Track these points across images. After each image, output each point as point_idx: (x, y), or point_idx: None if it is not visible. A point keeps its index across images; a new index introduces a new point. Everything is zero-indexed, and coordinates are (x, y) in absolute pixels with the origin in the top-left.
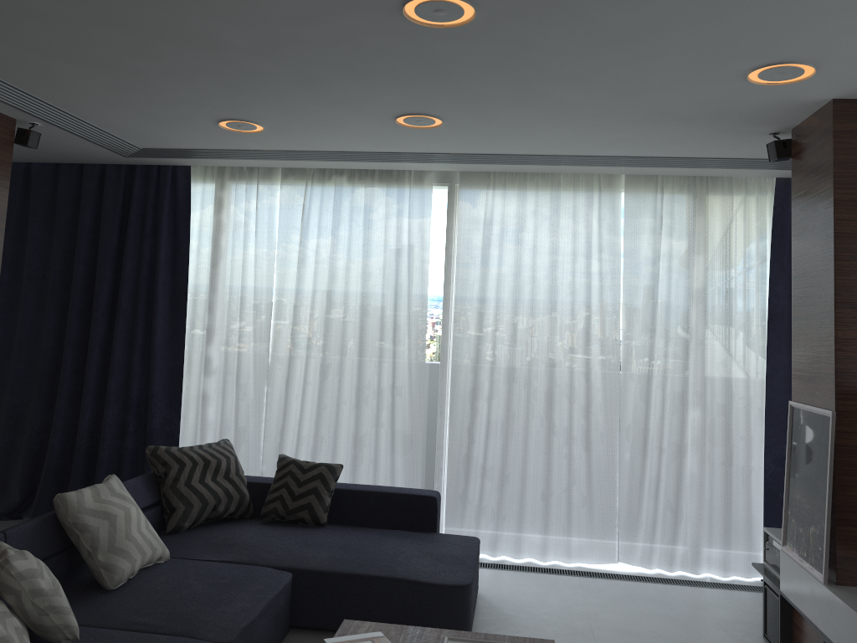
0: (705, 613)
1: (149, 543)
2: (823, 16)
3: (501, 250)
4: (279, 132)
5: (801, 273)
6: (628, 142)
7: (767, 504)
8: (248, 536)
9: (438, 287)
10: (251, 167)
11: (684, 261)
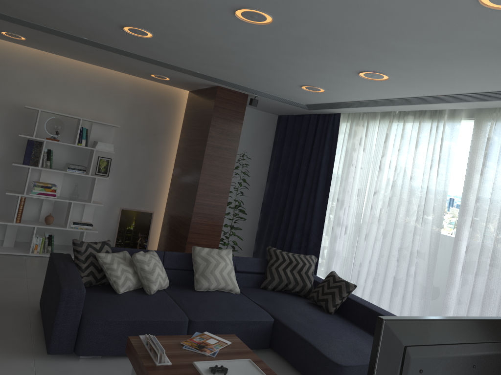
0: None
1: (224, 280)
2: None
3: (497, 166)
4: (333, 90)
5: None
6: None
7: None
8: (284, 300)
9: (460, 190)
10: (366, 113)
11: None
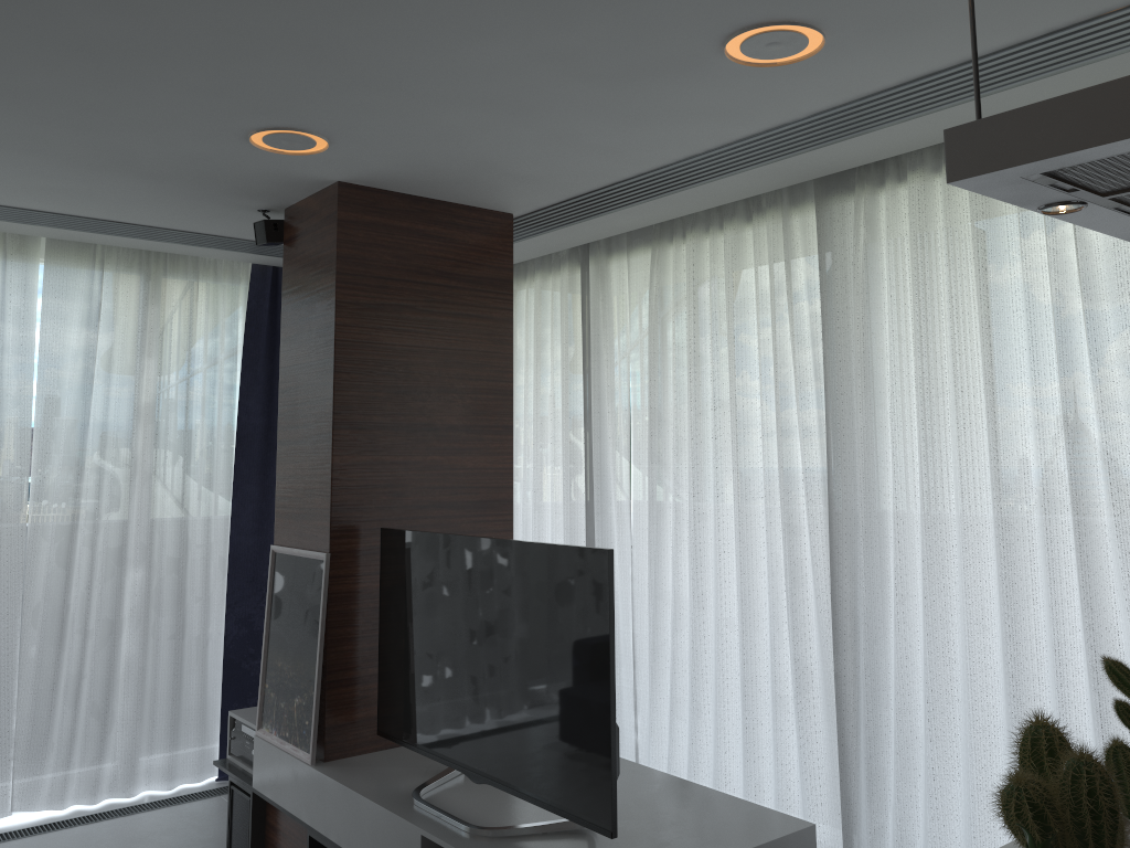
0: (149, 847)
1: None
2: (351, 86)
3: None
4: None
5: (292, 386)
6: (64, 194)
7: (228, 679)
8: None
9: None
10: None
11: (130, 366)
